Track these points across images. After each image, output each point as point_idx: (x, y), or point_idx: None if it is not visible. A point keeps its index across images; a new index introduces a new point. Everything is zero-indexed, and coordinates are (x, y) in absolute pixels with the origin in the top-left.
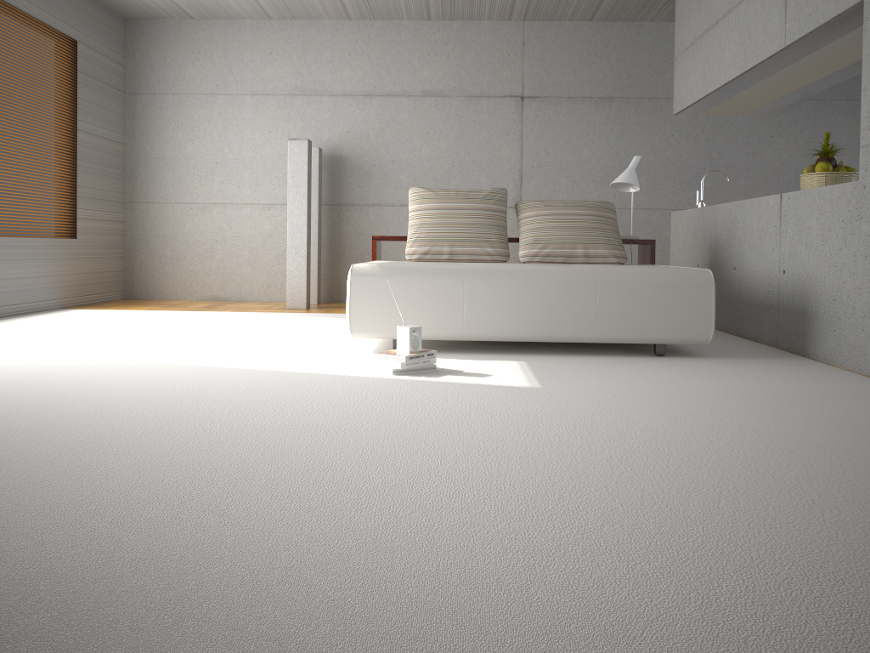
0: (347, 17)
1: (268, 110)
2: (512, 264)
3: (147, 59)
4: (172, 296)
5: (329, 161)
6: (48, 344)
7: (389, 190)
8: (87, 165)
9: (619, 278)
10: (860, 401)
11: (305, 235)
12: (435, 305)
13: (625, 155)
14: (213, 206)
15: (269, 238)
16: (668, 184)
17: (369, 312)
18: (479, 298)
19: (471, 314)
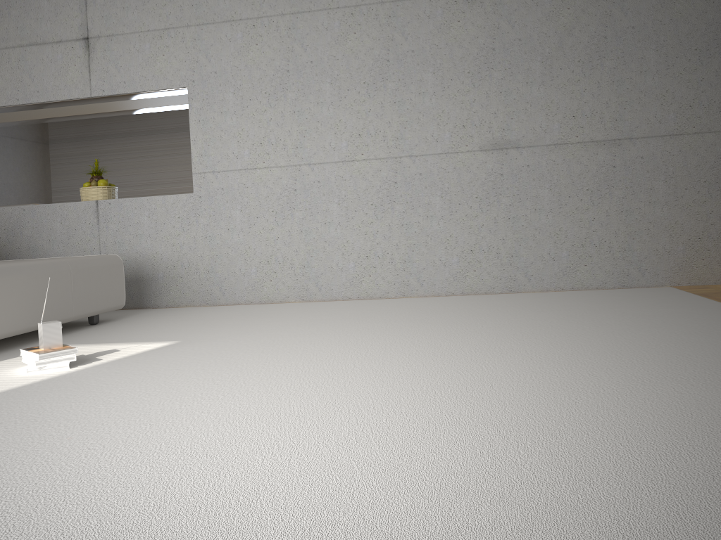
0: None
1: None
2: None
3: None
4: None
5: None
6: None
7: None
8: None
9: (81, 265)
10: (276, 309)
11: None
12: None
13: None
14: None
15: None
16: None
17: None
18: None
19: None
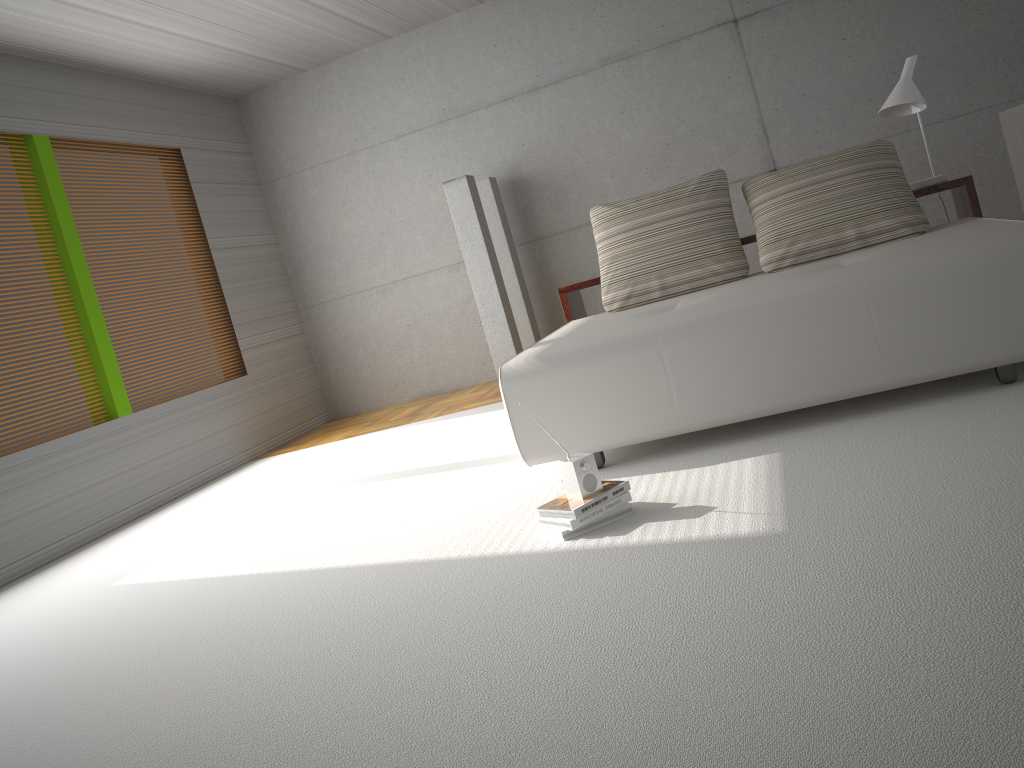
0: (478, 1)
1: (420, 151)
2: (748, 283)
3: (272, 137)
4: (380, 403)
5: (510, 189)
6: (181, 553)
7: (594, 202)
8: (235, 286)
9: (902, 281)
10: None
11: (497, 297)
12: (628, 395)
13: (908, 49)
14: (393, 285)
15: (468, 305)
16: (987, 70)
17: (540, 427)
18: (689, 368)
19: (685, 394)
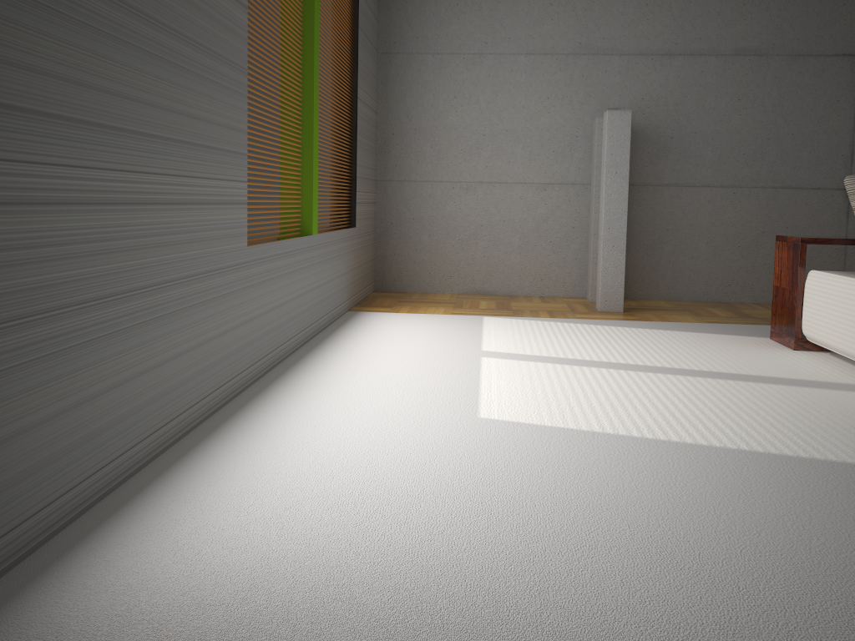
0: None
1: (545, 73)
2: None
3: (403, 13)
4: (429, 288)
5: None
6: (513, 399)
7: (689, 168)
8: (361, 139)
9: None
10: None
11: (624, 225)
12: None
13: None
14: (478, 185)
15: (543, 223)
16: None
17: None
18: None
19: None
